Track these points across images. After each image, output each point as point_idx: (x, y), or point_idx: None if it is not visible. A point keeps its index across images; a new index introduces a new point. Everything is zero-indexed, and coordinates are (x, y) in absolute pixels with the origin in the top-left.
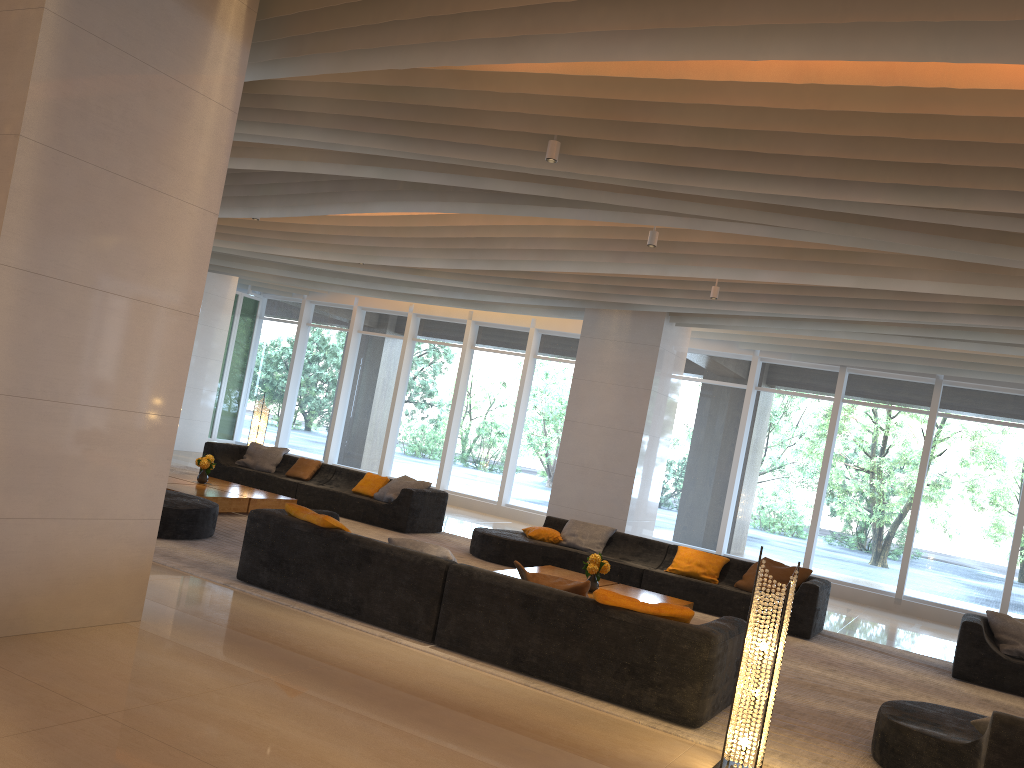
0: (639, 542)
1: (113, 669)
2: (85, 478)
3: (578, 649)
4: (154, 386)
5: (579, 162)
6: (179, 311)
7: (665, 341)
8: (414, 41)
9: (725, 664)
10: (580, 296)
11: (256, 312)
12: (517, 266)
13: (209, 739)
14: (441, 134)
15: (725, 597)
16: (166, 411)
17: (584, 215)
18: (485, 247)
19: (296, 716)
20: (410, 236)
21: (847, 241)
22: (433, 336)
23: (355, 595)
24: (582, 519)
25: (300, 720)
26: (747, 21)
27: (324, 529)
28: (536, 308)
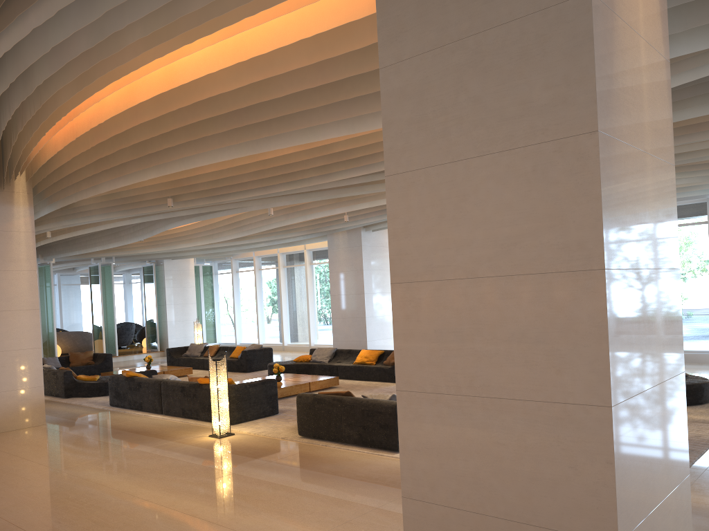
0: (347, 352)
1: (14, 438)
2: (5, 376)
3: (197, 403)
4: (26, 338)
5: (186, 202)
6: (29, 309)
7: (366, 241)
8: (71, 193)
9: (250, 397)
10: (310, 232)
11: (212, 272)
12: (260, 229)
13: (21, 449)
14: (135, 205)
15: (370, 370)
16: (34, 346)
17: (227, 213)
18: (242, 225)
19: (62, 441)
20: (215, 227)
21: (319, 198)
22: (292, 262)
23: (139, 401)
24: (348, 345)
25: (62, 442)
26: (132, 171)
27: (128, 377)
28: (316, 238)
